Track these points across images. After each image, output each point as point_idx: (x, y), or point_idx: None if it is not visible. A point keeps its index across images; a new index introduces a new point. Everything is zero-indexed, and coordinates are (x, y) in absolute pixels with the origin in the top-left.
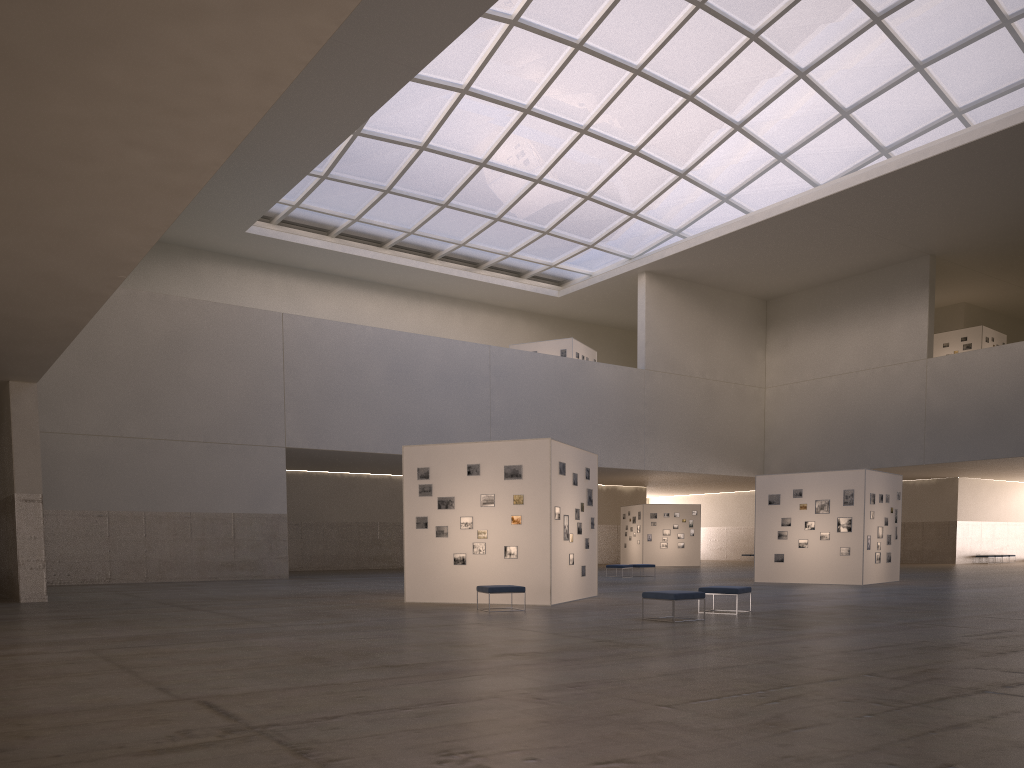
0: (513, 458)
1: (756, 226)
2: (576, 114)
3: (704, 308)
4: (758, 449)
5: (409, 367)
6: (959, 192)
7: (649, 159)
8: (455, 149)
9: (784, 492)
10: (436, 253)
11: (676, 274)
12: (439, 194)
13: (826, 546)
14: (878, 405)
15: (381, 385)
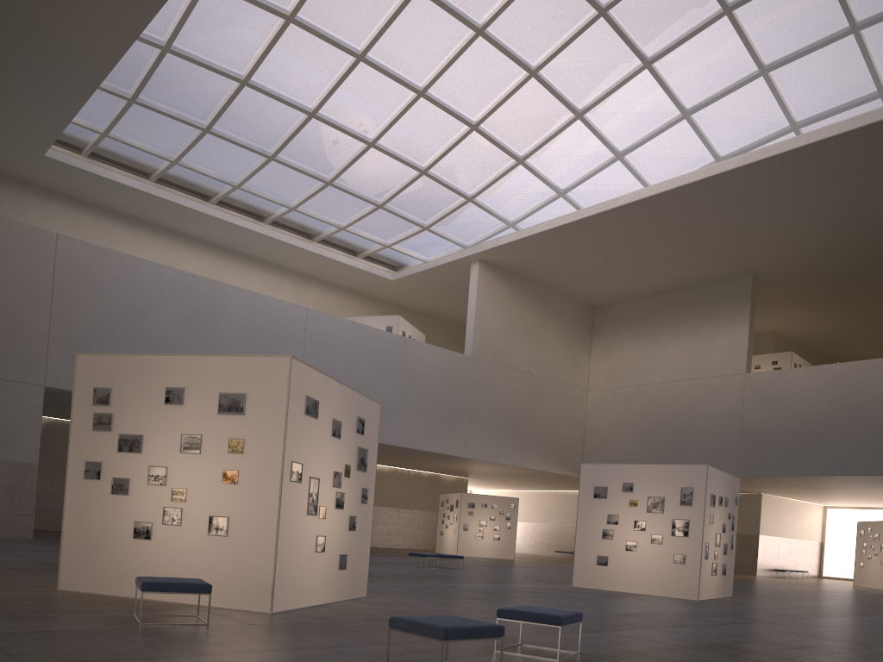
0: (234, 383)
1: (591, 219)
2: (414, 72)
3: (534, 305)
4: (578, 449)
5: (211, 317)
6: (793, 204)
7: (488, 137)
8: (281, 91)
9: (612, 485)
10: (267, 217)
11: (509, 267)
12: (265, 144)
13: (658, 551)
14: (696, 415)
15: (175, 332)
